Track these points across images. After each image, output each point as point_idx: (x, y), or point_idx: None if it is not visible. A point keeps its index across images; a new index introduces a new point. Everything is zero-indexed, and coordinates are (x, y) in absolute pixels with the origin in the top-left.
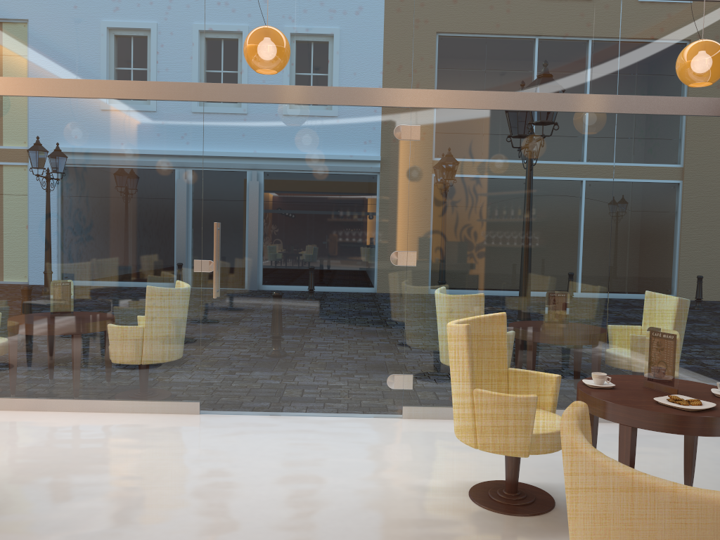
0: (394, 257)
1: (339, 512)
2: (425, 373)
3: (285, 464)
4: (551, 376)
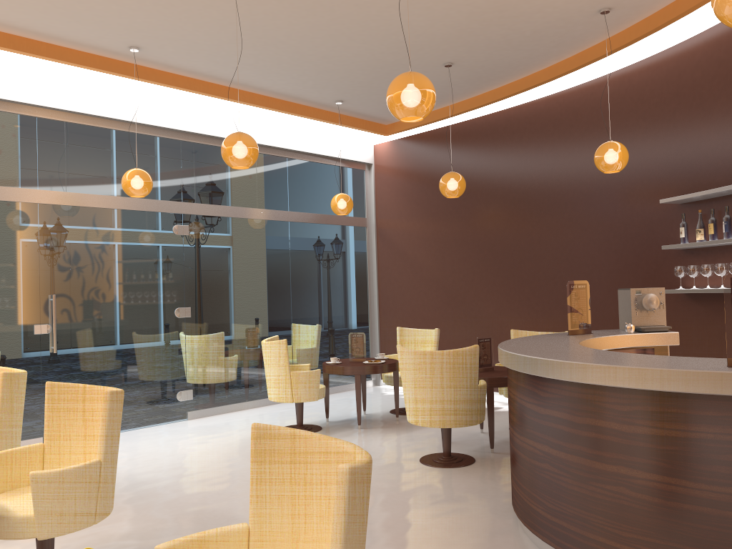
0: (177, 312)
1: (236, 450)
2: (199, 387)
3: (167, 447)
4: (306, 365)
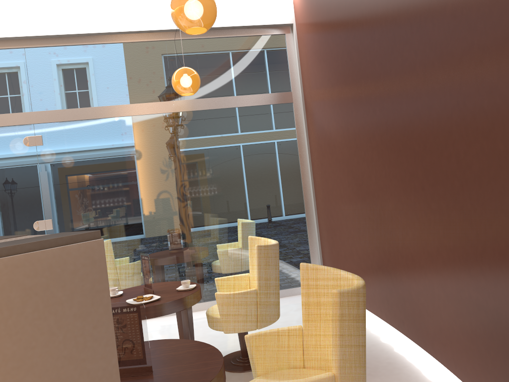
0: (36, 225)
1: None
2: None
3: None
4: None
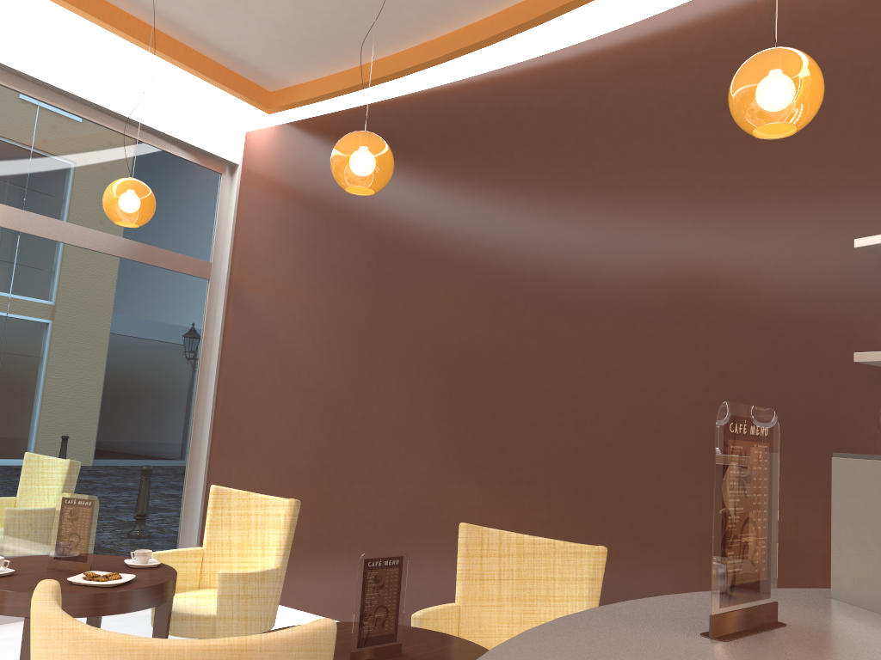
0: None
1: None
2: None
3: None
4: None
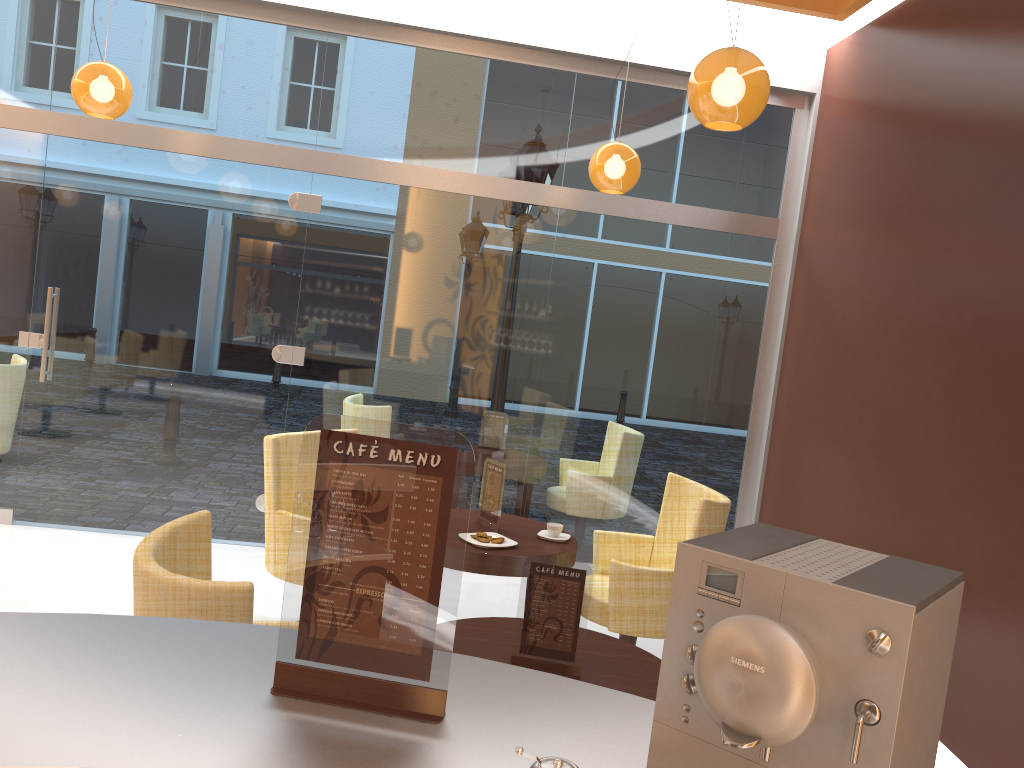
0: (276, 352)
1: None
2: None
3: (82, 586)
4: None
